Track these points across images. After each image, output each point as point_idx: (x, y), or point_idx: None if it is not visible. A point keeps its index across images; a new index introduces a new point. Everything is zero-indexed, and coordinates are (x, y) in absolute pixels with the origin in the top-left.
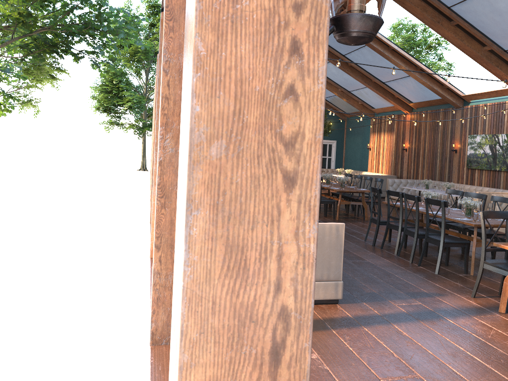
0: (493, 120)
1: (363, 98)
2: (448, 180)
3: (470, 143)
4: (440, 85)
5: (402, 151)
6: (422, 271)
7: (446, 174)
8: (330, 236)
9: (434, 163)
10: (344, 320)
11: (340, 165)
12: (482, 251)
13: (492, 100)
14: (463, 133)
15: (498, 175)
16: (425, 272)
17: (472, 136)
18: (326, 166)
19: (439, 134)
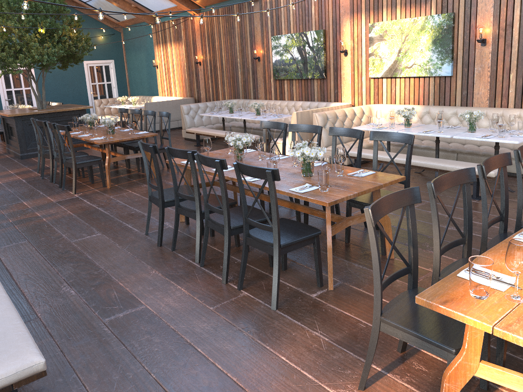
0: (298, 14)
1: None
2: (254, 97)
3: (275, 47)
4: None
5: (196, 65)
6: (248, 307)
7: (251, 89)
8: None
9: (235, 78)
10: None
11: (125, 91)
12: (376, 296)
13: None
14: (264, 35)
15: (311, 85)
16: (254, 308)
17: (275, 38)
18: (107, 95)
19: (236, 38)
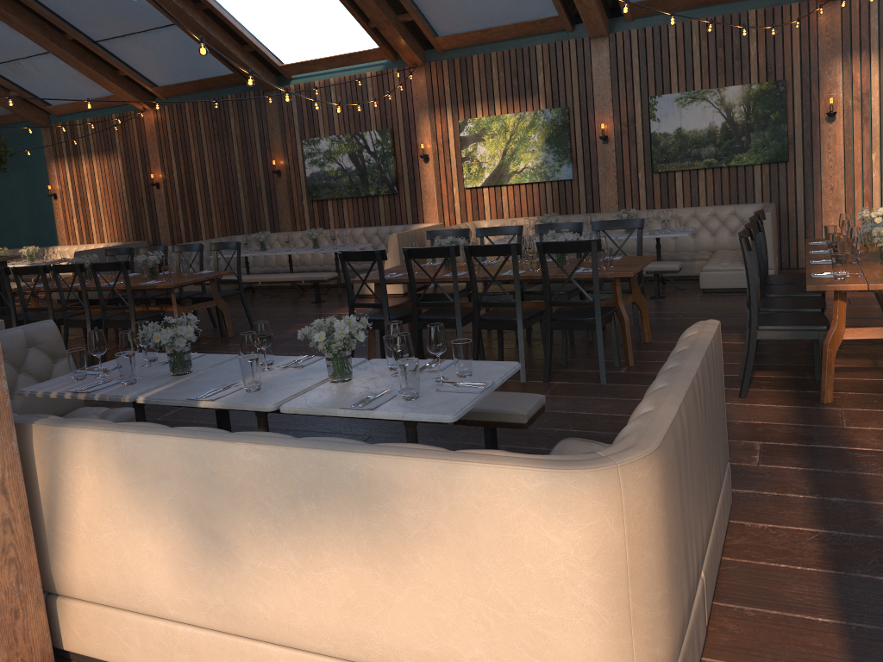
0: (347, 108)
1: (27, 81)
2: (272, 229)
3: (309, 154)
4: (239, 44)
5: (149, 188)
6: (577, 387)
7: (265, 218)
8: (719, 360)
9: (234, 203)
10: (846, 546)
11: None
12: (753, 310)
13: (338, 73)
14: (288, 138)
15: (373, 204)
16: (585, 387)
17: (310, 141)
18: None
19: (234, 144)
